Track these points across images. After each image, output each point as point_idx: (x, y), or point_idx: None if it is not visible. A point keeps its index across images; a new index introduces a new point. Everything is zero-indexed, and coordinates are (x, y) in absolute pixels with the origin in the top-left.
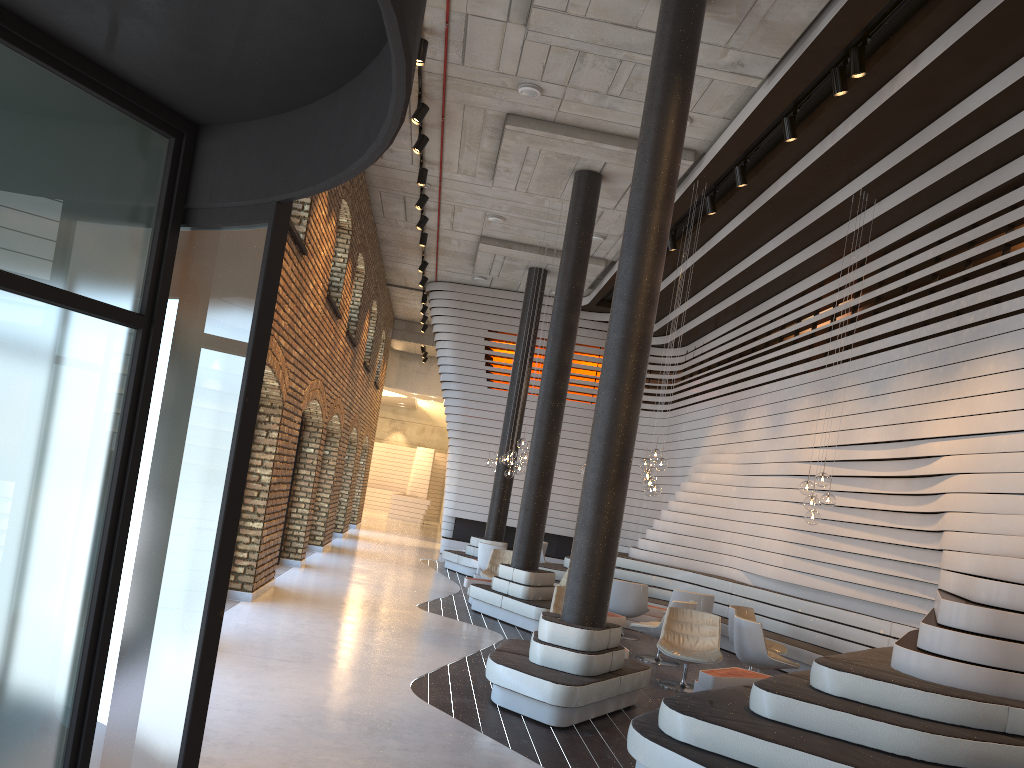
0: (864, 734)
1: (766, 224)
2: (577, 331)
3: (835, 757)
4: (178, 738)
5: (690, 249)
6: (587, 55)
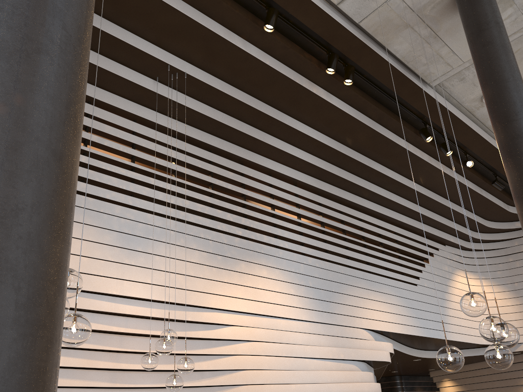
0: None
1: None
2: None
3: None
4: None
5: None
6: None
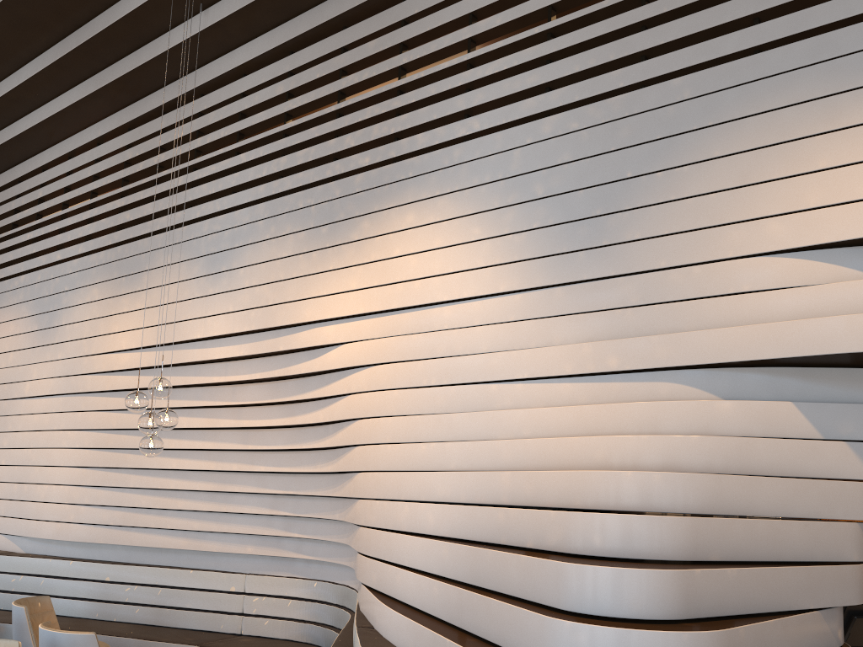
0: None
1: (23, 30)
2: None
3: None
4: None
5: None
6: None
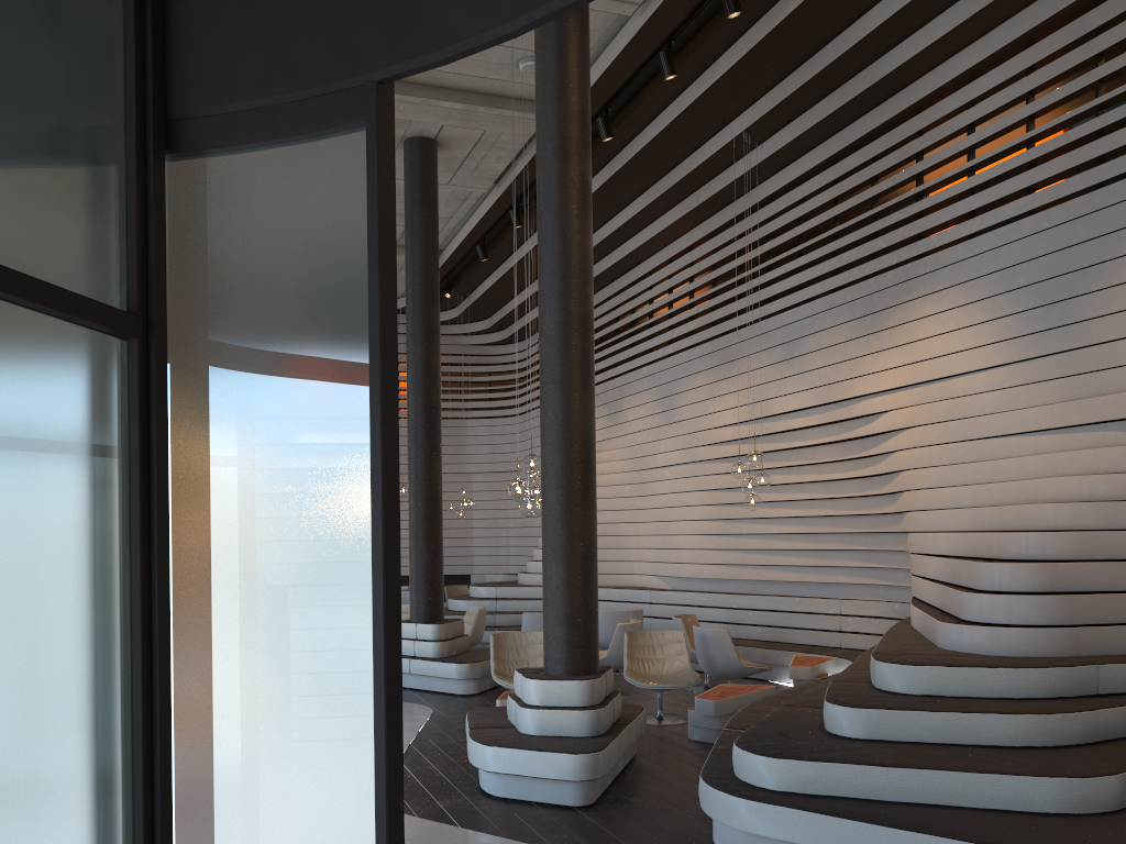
0: (976, 732)
1: (628, 185)
2: (399, 338)
3: (973, 767)
4: None
5: (534, 225)
6: None
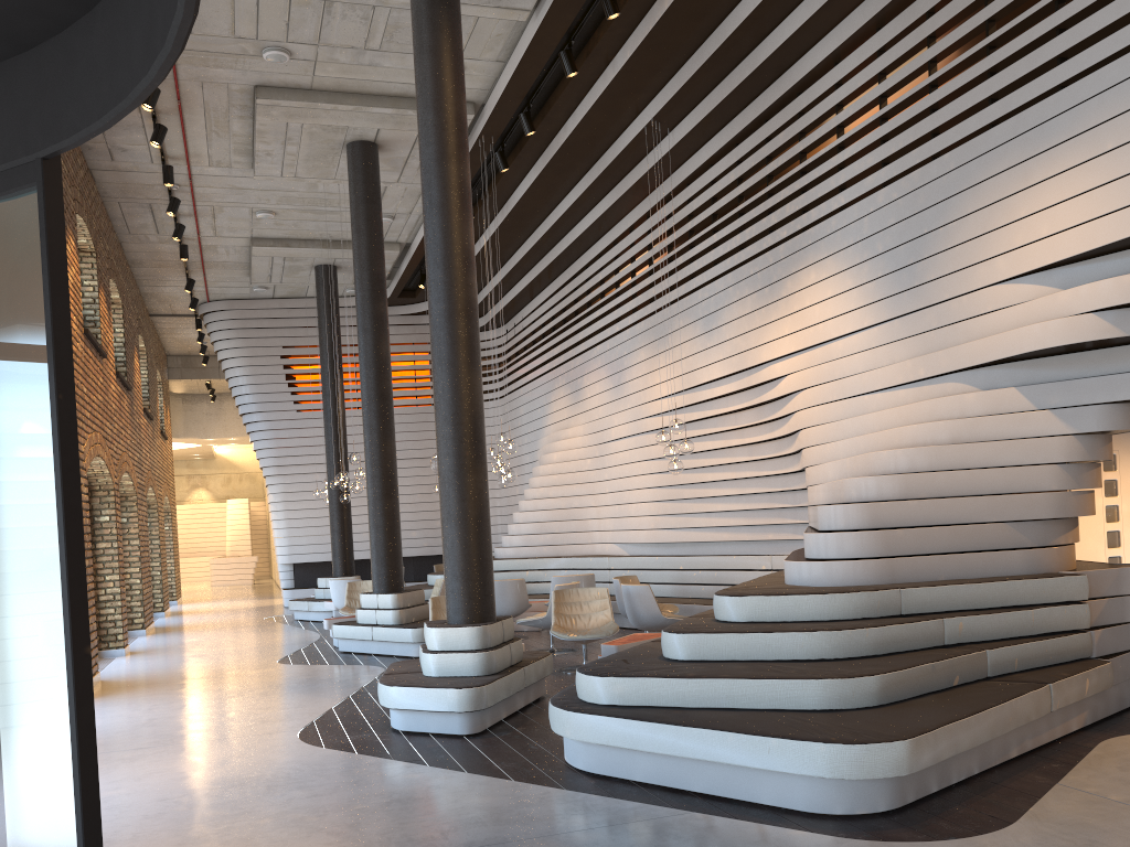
0: (778, 648)
1: (563, 174)
2: None
3: (758, 675)
4: (69, 806)
5: (489, 215)
6: (335, 5)
